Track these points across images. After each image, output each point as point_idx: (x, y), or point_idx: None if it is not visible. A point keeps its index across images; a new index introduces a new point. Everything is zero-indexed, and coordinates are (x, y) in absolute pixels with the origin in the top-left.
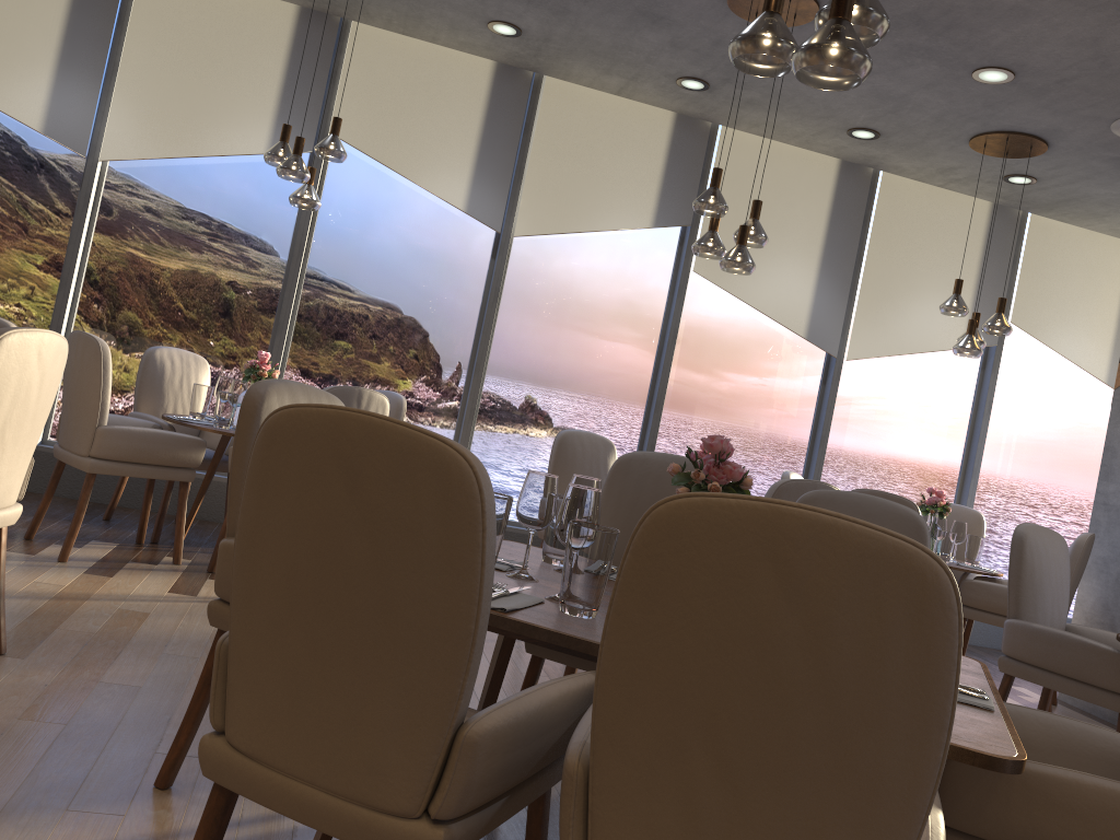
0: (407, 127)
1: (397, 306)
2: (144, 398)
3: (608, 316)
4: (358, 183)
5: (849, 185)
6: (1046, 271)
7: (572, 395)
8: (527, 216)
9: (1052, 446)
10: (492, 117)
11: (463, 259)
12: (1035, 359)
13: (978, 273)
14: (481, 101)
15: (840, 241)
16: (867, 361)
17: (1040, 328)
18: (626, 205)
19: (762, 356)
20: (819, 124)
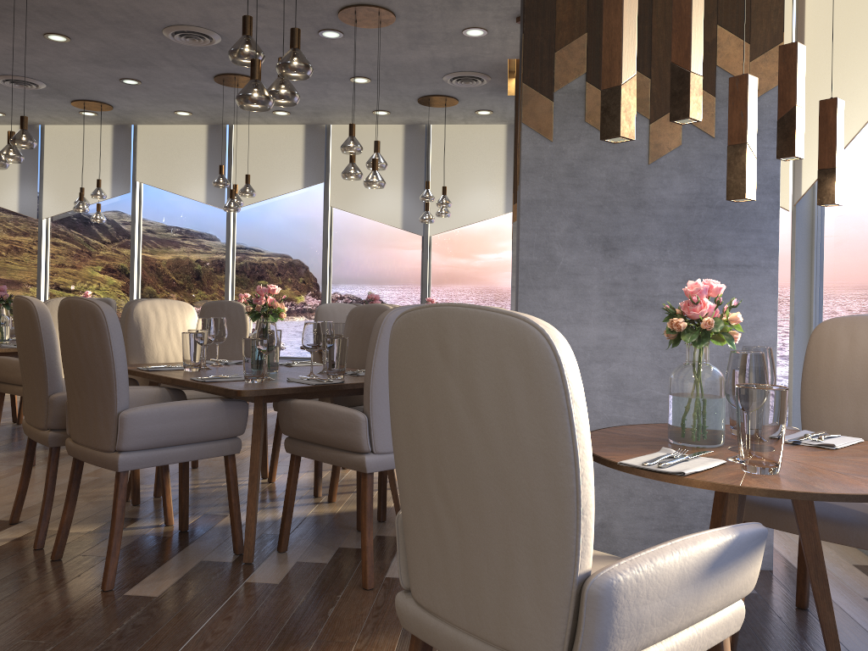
0: (171, 168)
1: (186, 257)
2: None
3: (293, 240)
4: (157, 201)
5: (412, 137)
6: None
7: (281, 285)
8: None
9: None
10: (211, 152)
11: (213, 227)
12: None
13: (505, 168)
14: (204, 146)
15: (413, 170)
16: (449, 234)
17: None
18: (287, 179)
19: (383, 243)
20: (358, 113)
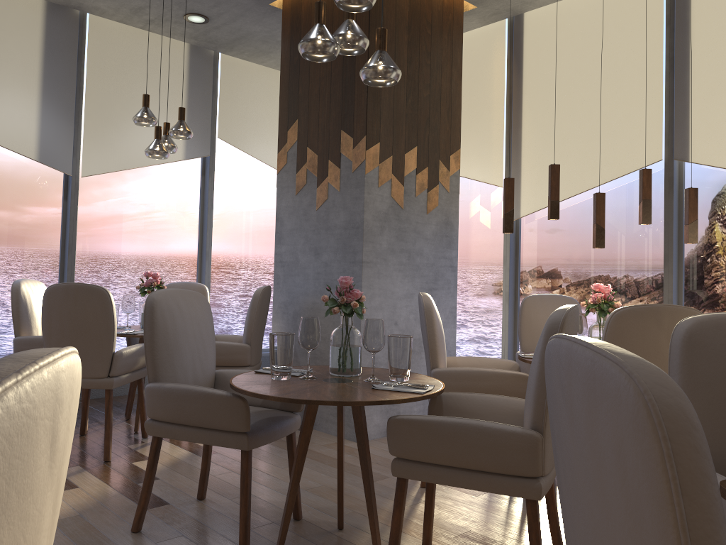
0: None
1: None
2: None
3: None
4: None
5: (58, 24)
6: (239, 98)
7: None
8: None
9: (264, 227)
10: None
11: None
12: (242, 164)
13: (187, 100)
14: None
15: (58, 73)
16: (105, 177)
17: (241, 141)
18: None
19: None
20: None
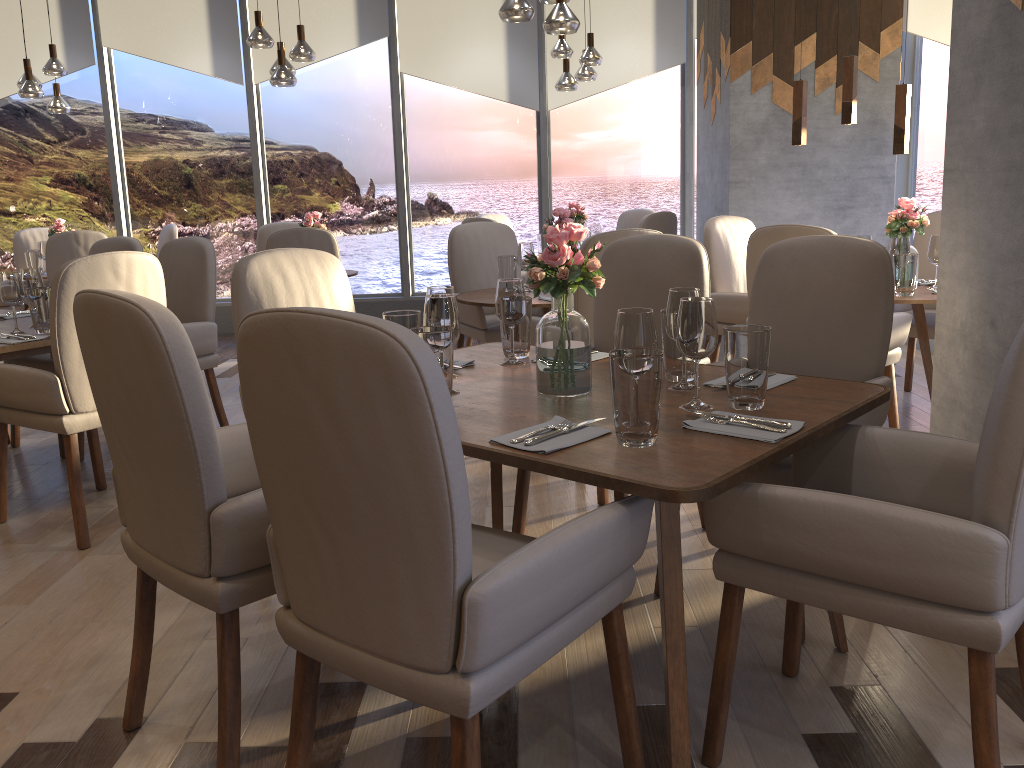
0: (154, 25)
1: (192, 160)
2: (21, 266)
3: (348, 126)
4: (138, 76)
5: None
6: None
7: (337, 193)
8: (260, 66)
9: None
10: None
11: (228, 112)
12: None
13: (654, 4)
14: None
15: None
16: (574, 106)
17: None
18: (333, 35)
19: (481, 125)
20: None
